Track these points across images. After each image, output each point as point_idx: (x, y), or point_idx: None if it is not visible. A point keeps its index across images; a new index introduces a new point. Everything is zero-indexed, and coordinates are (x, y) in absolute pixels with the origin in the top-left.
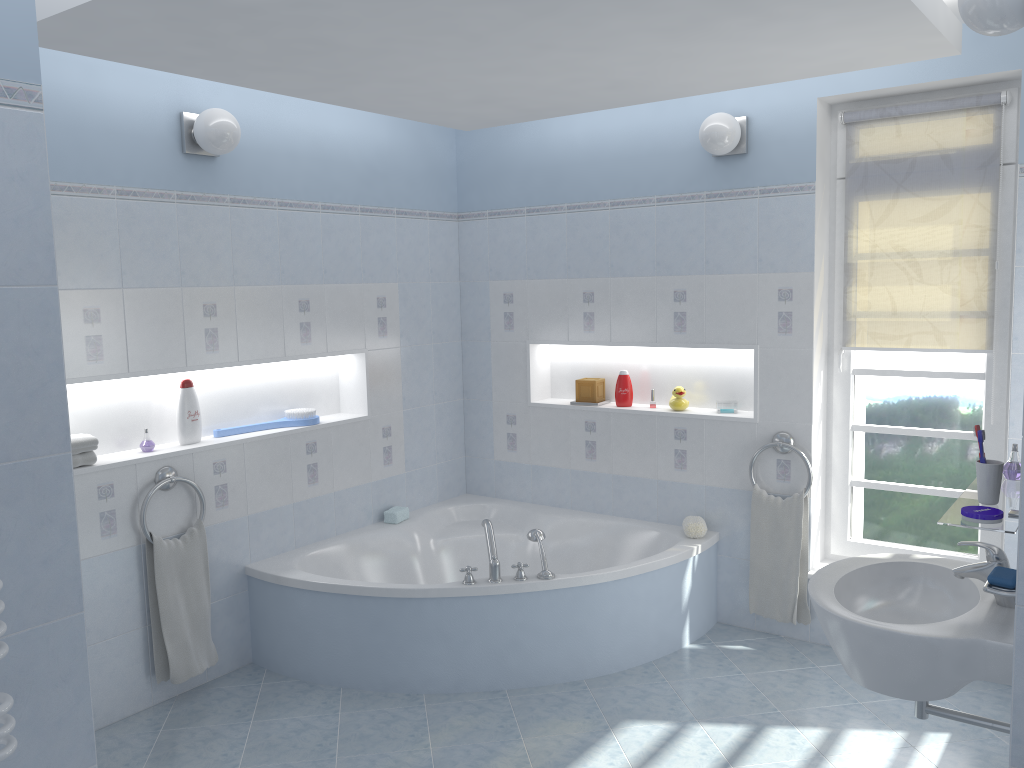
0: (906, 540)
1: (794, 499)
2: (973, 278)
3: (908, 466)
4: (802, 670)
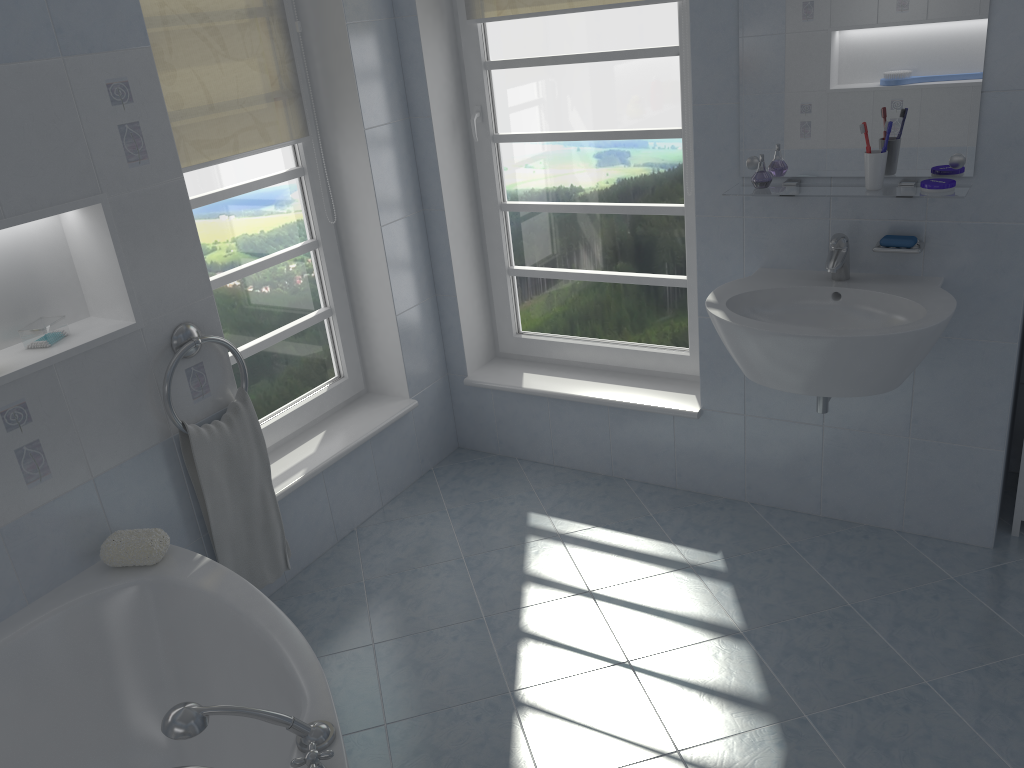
0: (289, 400)
1: (242, 409)
2: (274, 47)
3: (268, 311)
4: (372, 593)
